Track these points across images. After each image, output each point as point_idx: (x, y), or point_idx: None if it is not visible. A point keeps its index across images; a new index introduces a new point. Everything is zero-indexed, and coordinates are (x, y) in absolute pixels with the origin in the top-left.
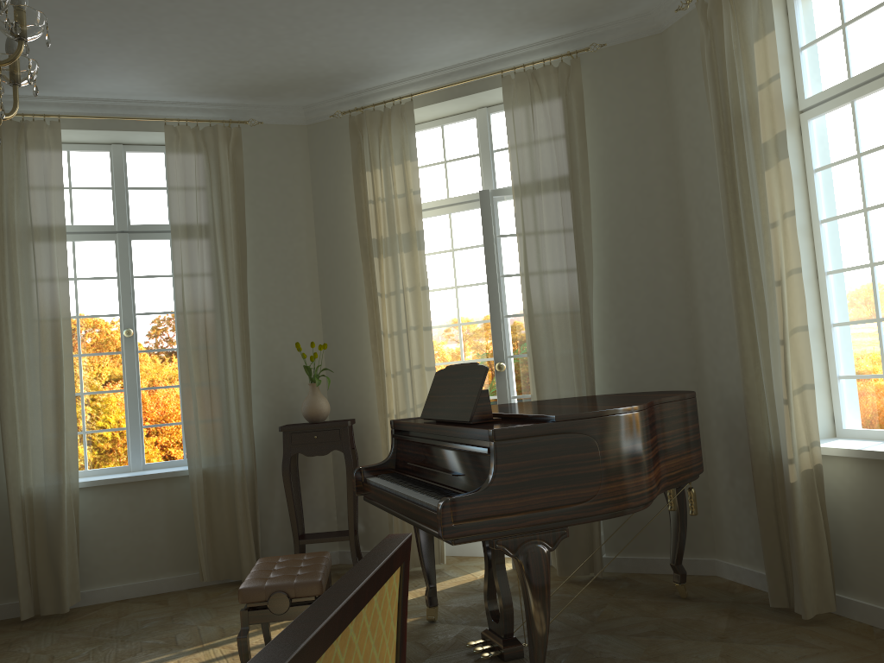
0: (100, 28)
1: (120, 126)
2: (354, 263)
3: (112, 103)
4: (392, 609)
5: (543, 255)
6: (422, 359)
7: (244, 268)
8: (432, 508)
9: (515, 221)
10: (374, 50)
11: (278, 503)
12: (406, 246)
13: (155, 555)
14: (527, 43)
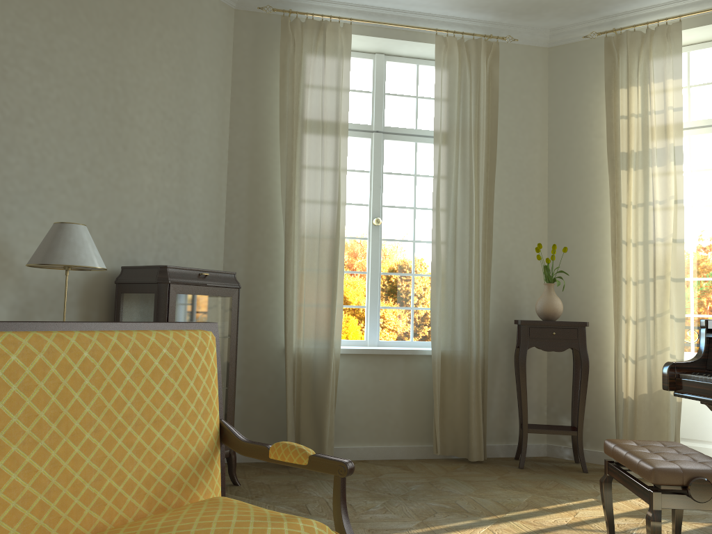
0: None
1: (393, 35)
2: (589, 176)
3: (391, 12)
4: None
5: None
6: (666, 271)
7: (492, 171)
8: None
9: None
10: None
11: (497, 392)
12: (660, 160)
13: (391, 424)
14: None
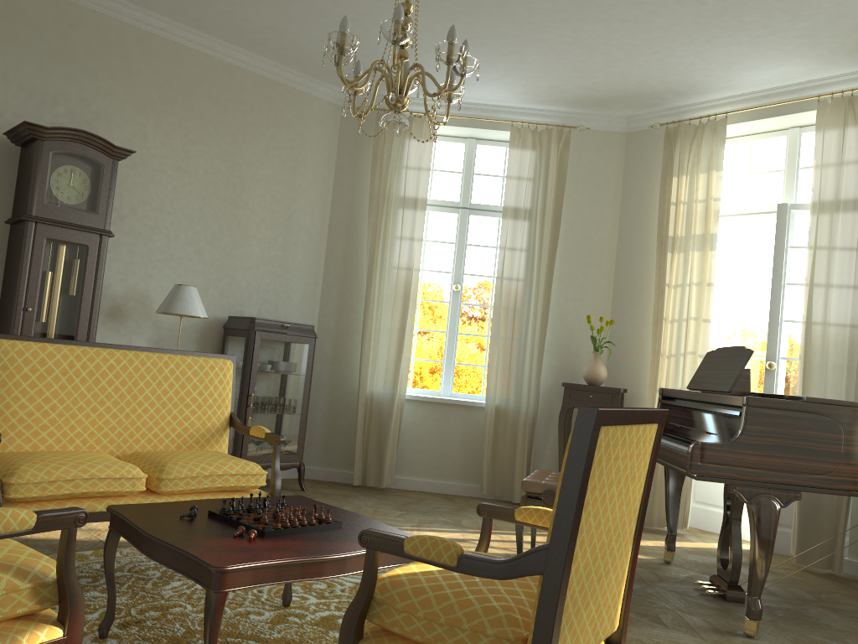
0: (481, 51)
1: (477, 124)
2: (648, 256)
3: (474, 106)
4: (648, 446)
5: (831, 268)
6: (697, 347)
7: (554, 248)
8: (683, 453)
9: (808, 234)
10: (698, 73)
11: (549, 447)
12: (698, 246)
13: (449, 464)
14: (850, 71)
